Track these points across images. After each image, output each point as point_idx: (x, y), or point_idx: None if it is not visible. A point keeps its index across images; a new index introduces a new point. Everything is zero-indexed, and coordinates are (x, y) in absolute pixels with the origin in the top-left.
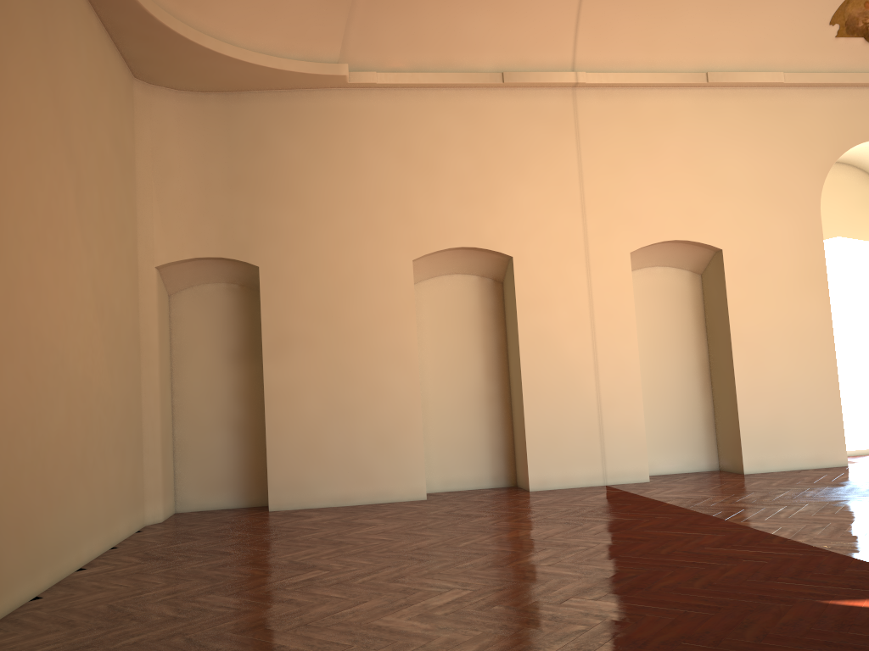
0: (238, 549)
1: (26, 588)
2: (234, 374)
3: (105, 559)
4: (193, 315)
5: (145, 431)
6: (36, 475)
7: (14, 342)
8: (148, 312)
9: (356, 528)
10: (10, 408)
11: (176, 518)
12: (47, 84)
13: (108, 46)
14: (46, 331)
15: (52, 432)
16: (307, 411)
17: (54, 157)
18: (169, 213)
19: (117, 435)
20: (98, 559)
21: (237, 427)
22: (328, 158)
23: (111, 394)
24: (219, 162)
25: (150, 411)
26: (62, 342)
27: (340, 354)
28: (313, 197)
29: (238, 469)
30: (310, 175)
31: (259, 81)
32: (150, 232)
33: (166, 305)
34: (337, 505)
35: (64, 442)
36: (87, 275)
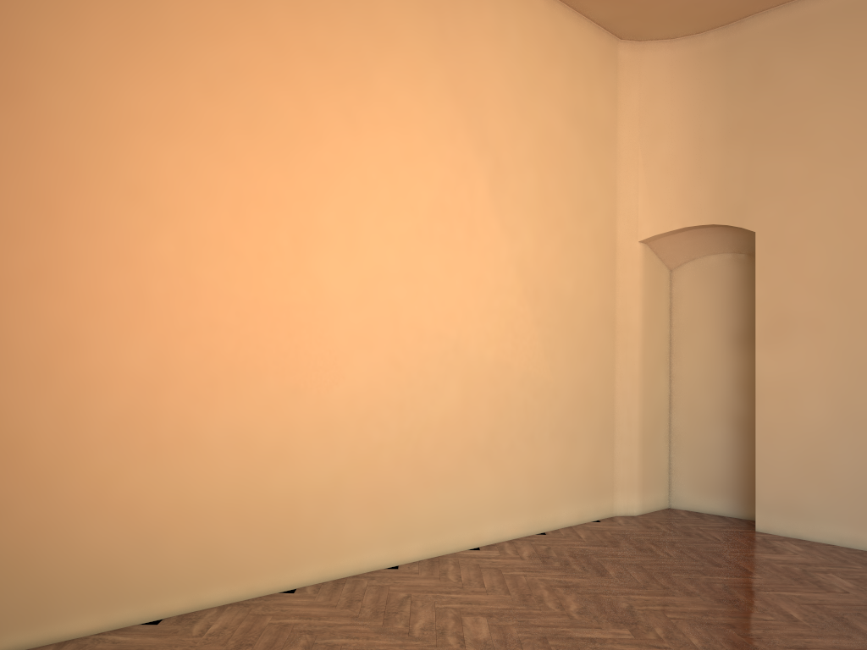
0: (621, 571)
1: (382, 556)
2: (737, 360)
3: (510, 544)
4: (694, 292)
5: (619, 417)
6: (403, 454)
7: (371, 332)
8: (627, 291)
9: (794, 586)
10: (363, 392)
11: (656, 514)
12: (443, 81)
13: (565, 17)
14: (428, 320)
15: (433, 416)
16: (808, 415)
17: (452, 151)
18: (656, 180)
19: (560, 420)
20: (507, 541)
21: (737, 423)
22: (852, 75)
23: (550, 379)
24: (714, 111)
25: (626, 396)
26: (456, 329)
27: (857, 344)
28: (828, 133)
29: (736, 472)
30: (825, 104)
31: (755, 0)
32: (634, 204)
33: (664, 281)
34: (843, 545)
35: (456, 425)
36: (509, 261)
